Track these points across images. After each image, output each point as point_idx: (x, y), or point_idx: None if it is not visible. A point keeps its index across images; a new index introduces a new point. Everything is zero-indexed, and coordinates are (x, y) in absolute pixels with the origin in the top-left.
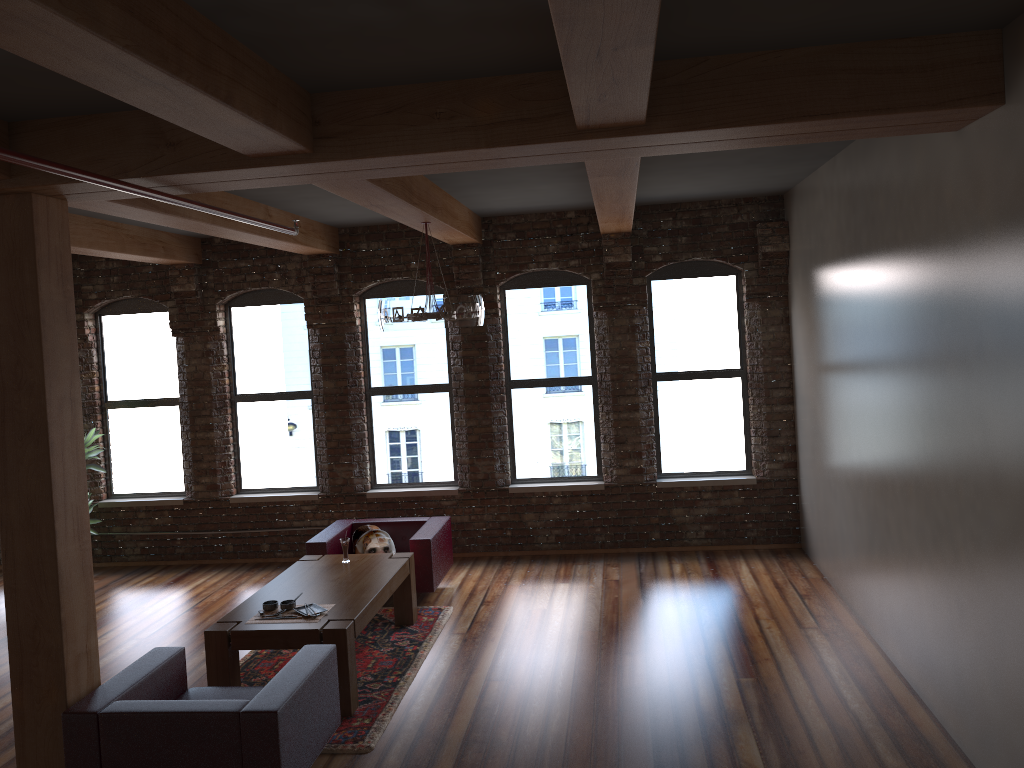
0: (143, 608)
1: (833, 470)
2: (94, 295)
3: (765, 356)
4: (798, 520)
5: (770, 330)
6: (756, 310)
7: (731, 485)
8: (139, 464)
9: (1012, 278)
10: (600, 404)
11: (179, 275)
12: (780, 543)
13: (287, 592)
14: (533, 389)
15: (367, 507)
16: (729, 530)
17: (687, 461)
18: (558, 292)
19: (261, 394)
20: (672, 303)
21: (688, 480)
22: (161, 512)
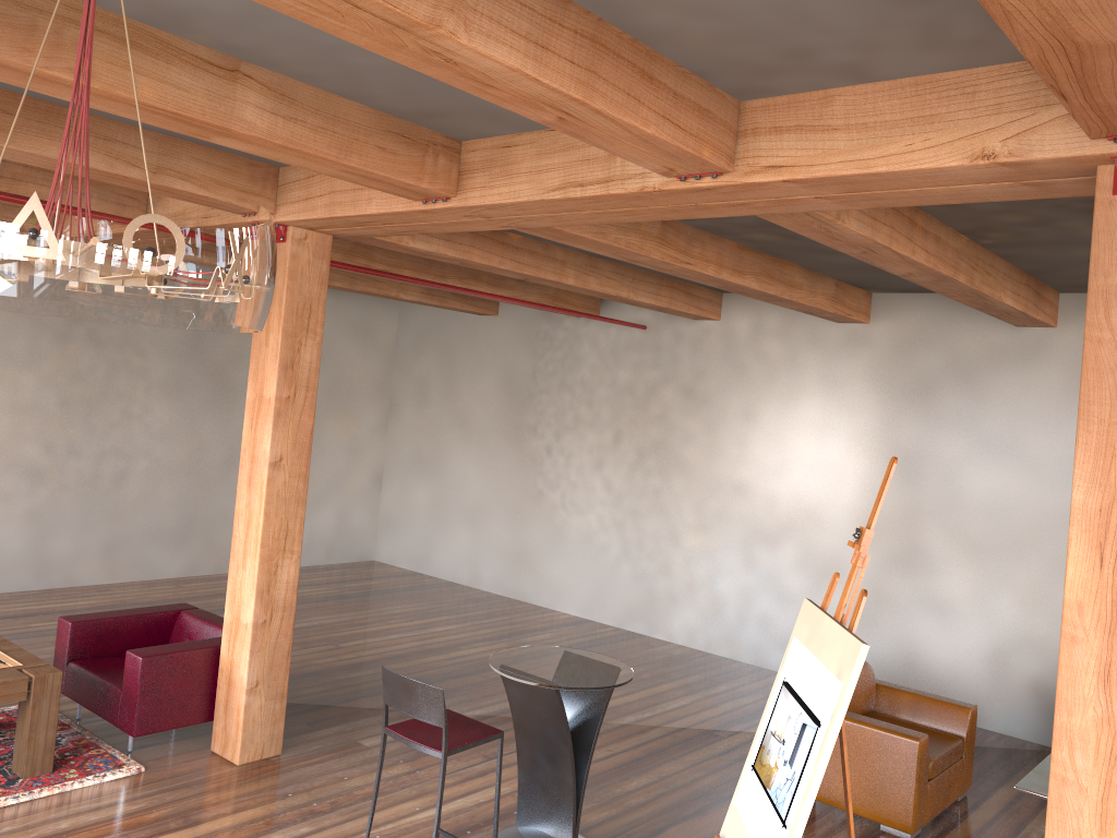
0: None
1: None
2: None
3: None
4: None
5: None
6: None
7: None
8: None
9: (19, 333)
10: None
11: None
12: None
13: None
14: None
15: None
16: None
17: None
18: None
19: None
20: None
21: None
22: None
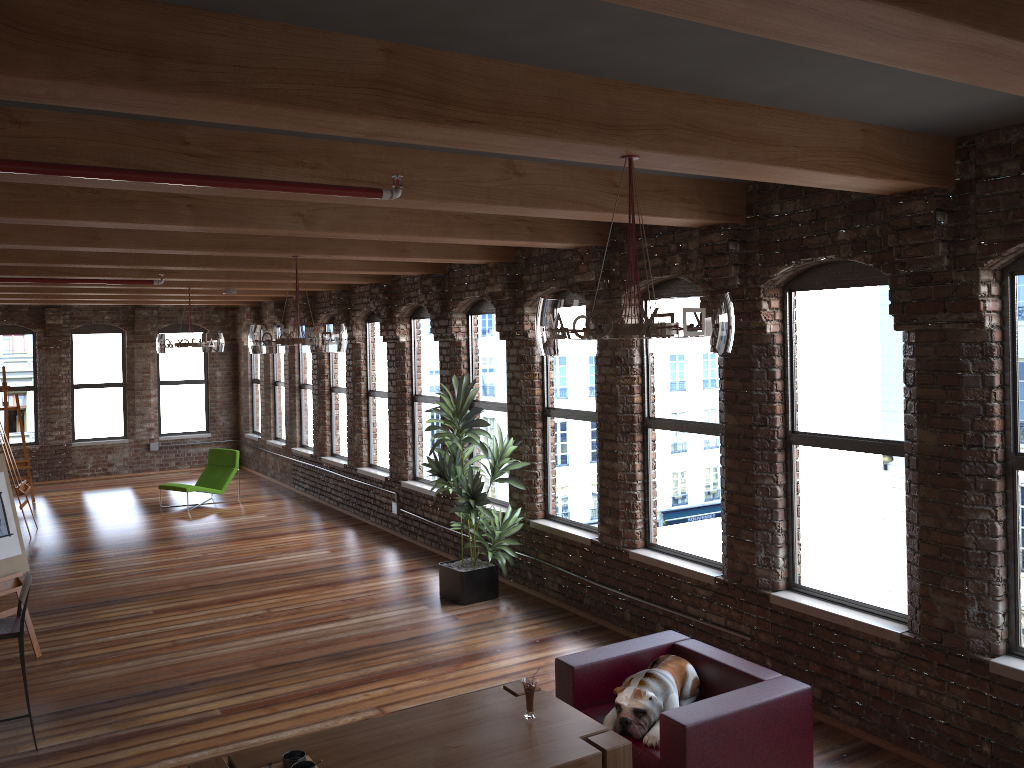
0: (458, 667)
1: None
2: (530, 286)
3: None
4: None
5: None
6: None
7: None
8: (568, 485)
9: None
10: None
11: (580, 261)
12: None
13: (370, 742)
14: None
15: (770, 617)
16: None
17: None
18: None
19: (672, 421)
20: None
21: None
22: (573, 548)
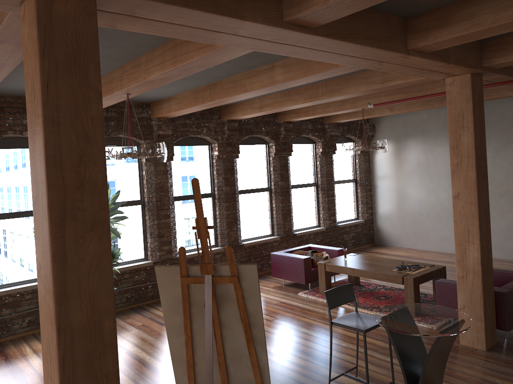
0: None
1: (426, 208)
2: None
3: (364, 173)
4: (373, 234)
5: (365, 164)
6: (361, 156)
7: (358, 223)
8: (115, 244)
9: None
10: (321, 194)
11: (163, 124)
12: (370, 243)
13: (376, 267)
14: (297, 189)
15: (244, 251)
16: (358, 241)
17: (342, 216)
18: (304, 146)
19: (186, 196)
20: (336, 153)
21: (347, 223)
22: (139, 272)
